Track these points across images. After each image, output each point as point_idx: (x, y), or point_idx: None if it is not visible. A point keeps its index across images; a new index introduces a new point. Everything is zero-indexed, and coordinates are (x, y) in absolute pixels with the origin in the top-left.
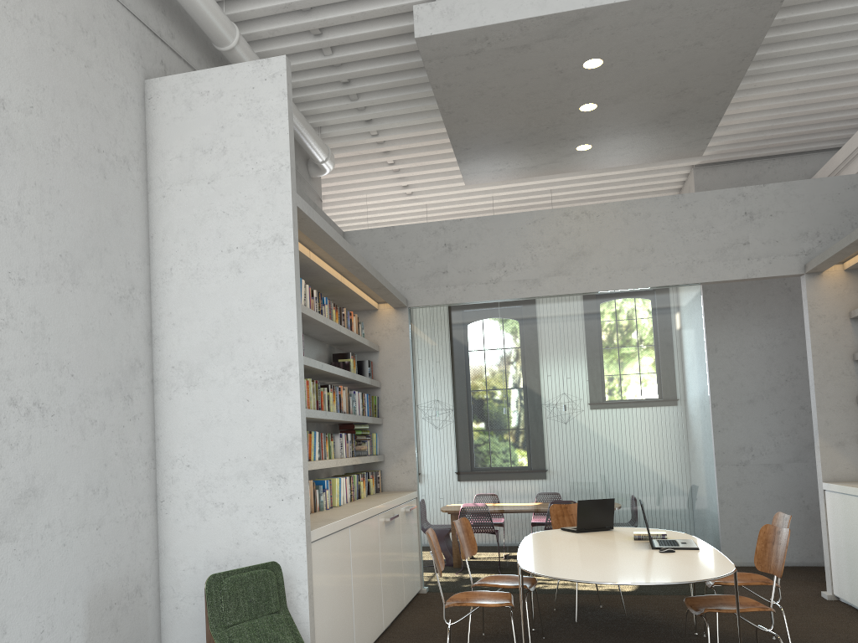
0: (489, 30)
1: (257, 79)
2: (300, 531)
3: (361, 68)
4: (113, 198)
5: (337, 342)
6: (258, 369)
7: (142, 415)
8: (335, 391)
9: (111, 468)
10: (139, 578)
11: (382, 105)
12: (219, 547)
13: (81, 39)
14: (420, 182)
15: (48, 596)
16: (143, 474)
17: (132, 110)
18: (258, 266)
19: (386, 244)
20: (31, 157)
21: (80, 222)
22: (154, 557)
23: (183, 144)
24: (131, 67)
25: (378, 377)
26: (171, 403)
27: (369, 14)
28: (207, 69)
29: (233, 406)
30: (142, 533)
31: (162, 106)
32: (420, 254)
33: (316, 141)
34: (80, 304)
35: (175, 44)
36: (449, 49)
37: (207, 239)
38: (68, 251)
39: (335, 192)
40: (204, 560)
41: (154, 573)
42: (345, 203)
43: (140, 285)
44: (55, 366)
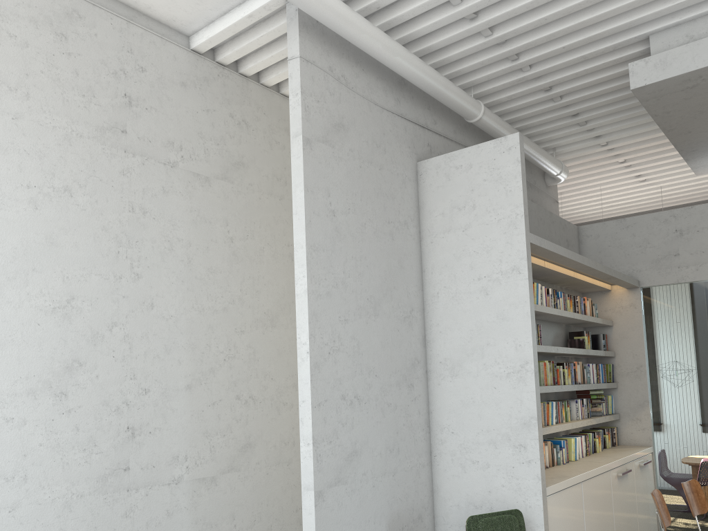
0: (702, 71)
1: (497, 152)
2: (537, 487)
3: (587, 103)
4: (398, 251)
5: (572, 323)
6: (502, 365)
7: (420, 396)
8: (570, 367)
9: (401, 434)
10: (420, 509)
11: (609, 123)
12: (476, 492)
13: (376, 152)
14: (652, 171)
15: (365, 519)
16: (421, 437)
17: (409, 186)
18: (500, 290)
19: (617, 234)
20: (349, 241)
21: (378, 273)
22: (430, 494)
23: (444, 204)
24: (407, 157)
25: (612, 347)
26: (439, 387)
27: (590, 69)
28: (460, 150)
29: (484, 391)
30: (421, 478)
31: (429, 179)
32: (650, 241)
33: (550, 162)
34: (379, 328)
35: (437, 127)
36: (664, 90)
37: (462, 271)
38: (371, 295)
39: (571, 189)
40: (465, 501)
41: (430, 506)
42: (581, 195)
43: (416, 306)
44: (366, 371)
